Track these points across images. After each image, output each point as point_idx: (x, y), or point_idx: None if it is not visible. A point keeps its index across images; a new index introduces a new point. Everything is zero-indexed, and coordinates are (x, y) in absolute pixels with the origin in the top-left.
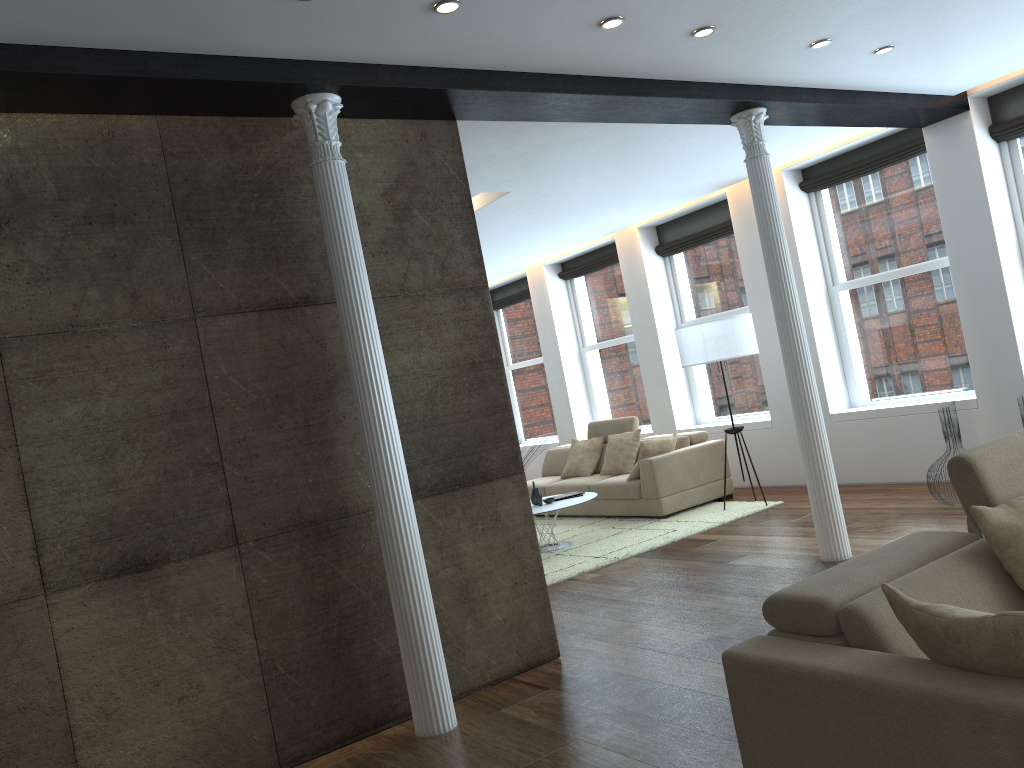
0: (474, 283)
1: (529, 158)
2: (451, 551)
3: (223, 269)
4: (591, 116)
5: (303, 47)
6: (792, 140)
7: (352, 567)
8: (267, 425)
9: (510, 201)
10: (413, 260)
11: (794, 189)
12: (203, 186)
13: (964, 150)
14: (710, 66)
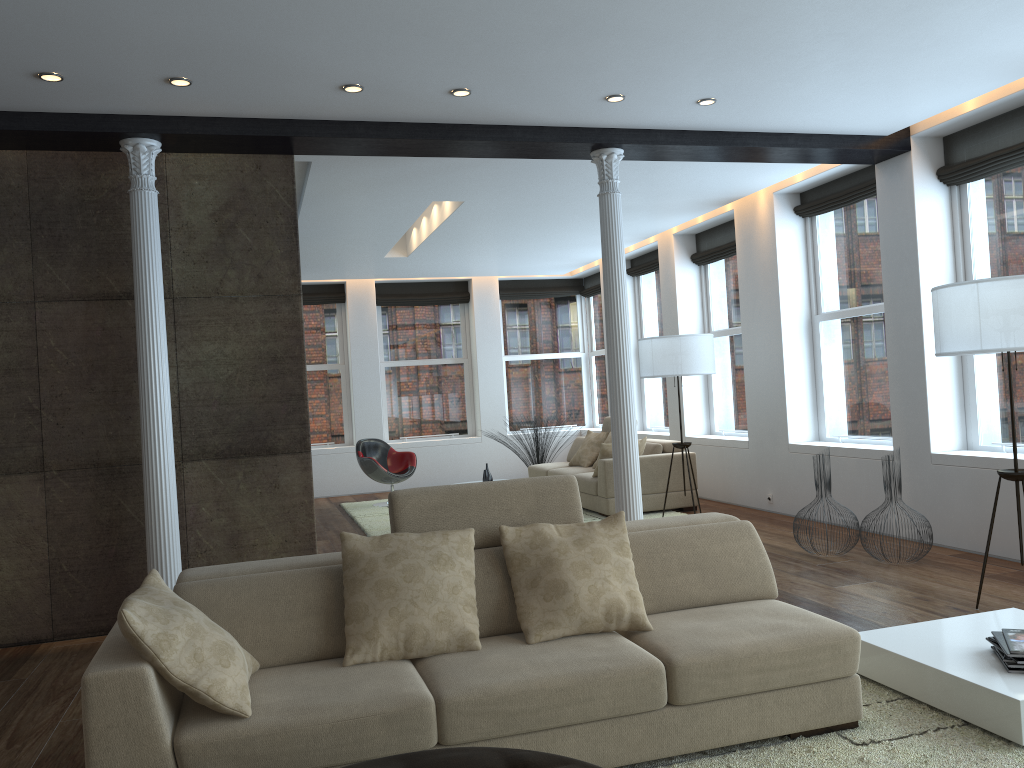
0: (287, 291)
1: (439, 178)
2: (228, 505)
3: (63, 267)
4: (425, 153)
5: (100, 107)
6: (735, 169)
7: (136, 503)
8: (81, 387)
9: (477, 208)
10: (231, 269)
11: (786, 213)
12: (56, 204)
13: (903, 192)
14: (517, 115)
